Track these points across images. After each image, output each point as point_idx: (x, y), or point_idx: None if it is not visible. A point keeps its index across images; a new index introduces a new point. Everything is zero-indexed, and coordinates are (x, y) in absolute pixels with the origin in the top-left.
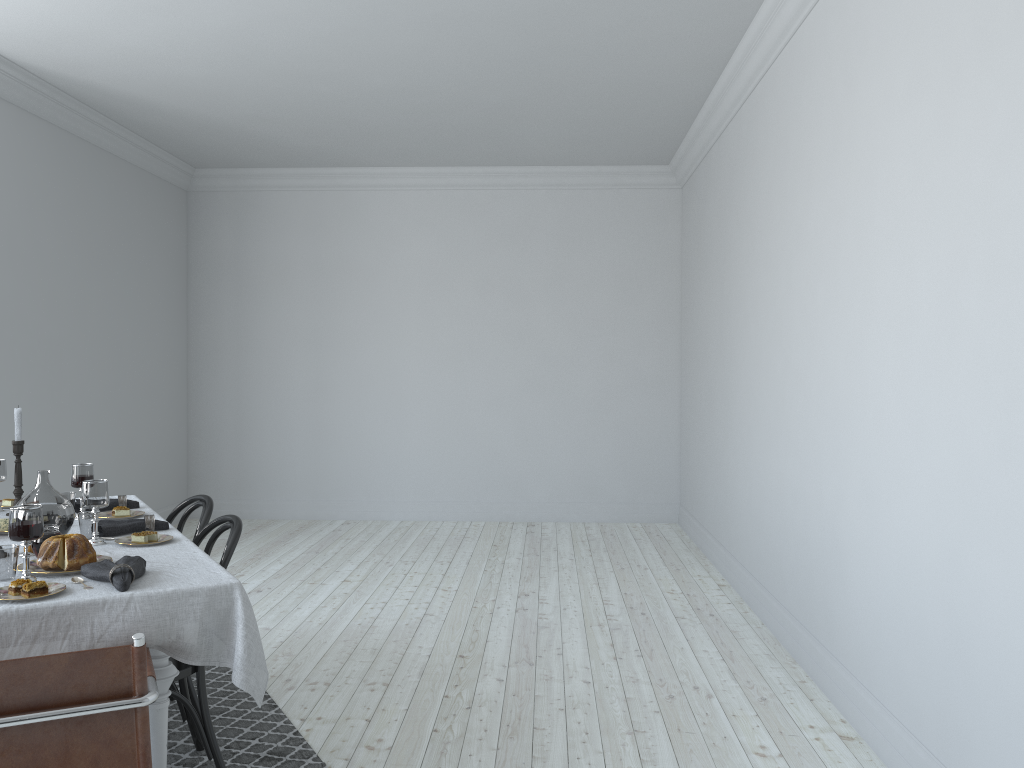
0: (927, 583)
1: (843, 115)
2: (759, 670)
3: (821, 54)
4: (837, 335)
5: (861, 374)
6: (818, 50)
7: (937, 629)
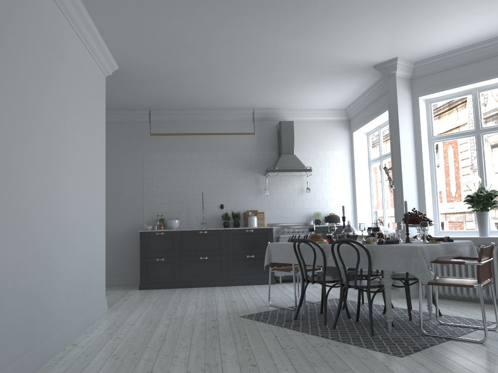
0: (81, 262)
1: (53, 69)
2: (63, 371)
3: (40, 12)
4: (50, 171)
5: (61, 193)
6: (38, 5)
7: (83, 273)
